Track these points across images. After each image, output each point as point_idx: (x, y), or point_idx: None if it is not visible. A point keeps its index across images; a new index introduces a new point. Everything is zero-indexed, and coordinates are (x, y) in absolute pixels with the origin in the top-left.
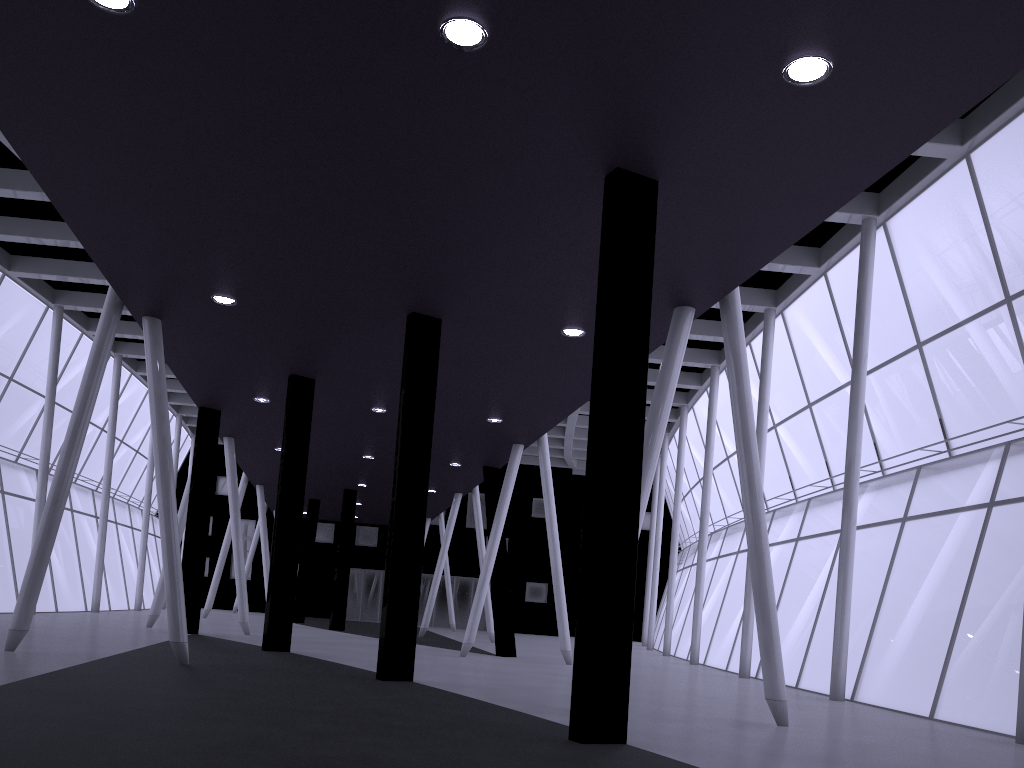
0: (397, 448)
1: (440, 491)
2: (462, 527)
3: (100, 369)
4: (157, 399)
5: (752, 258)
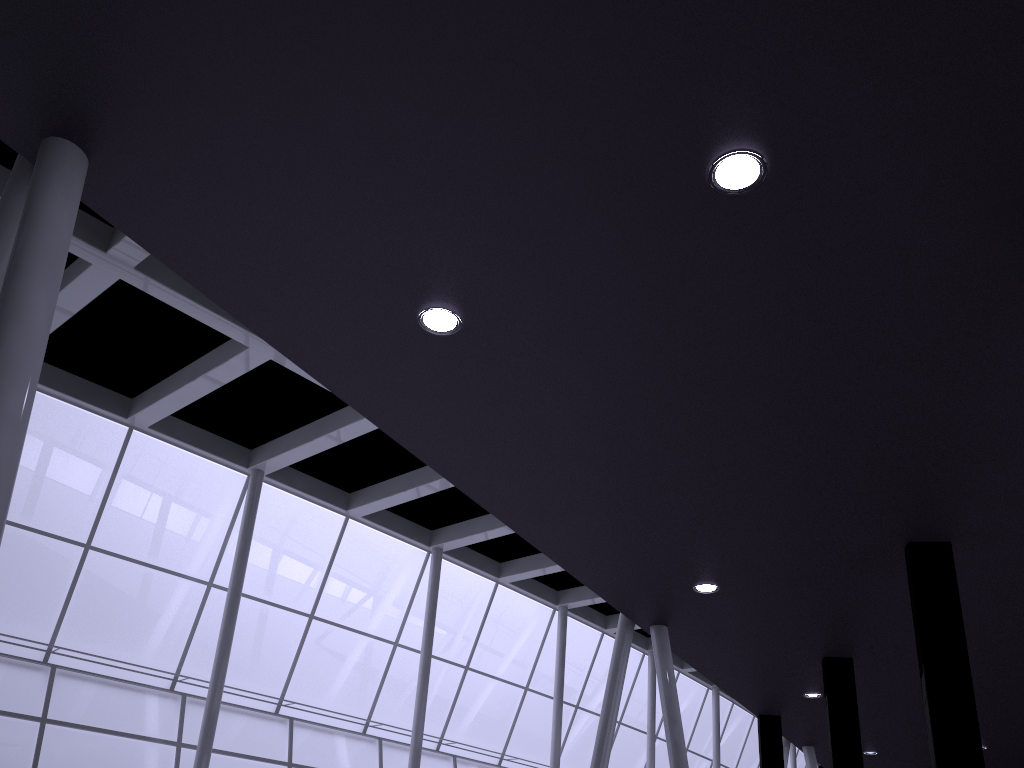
0: (925, 710)
1: None
2: None
3: (617, 684)
4: (667, 703)
5: None
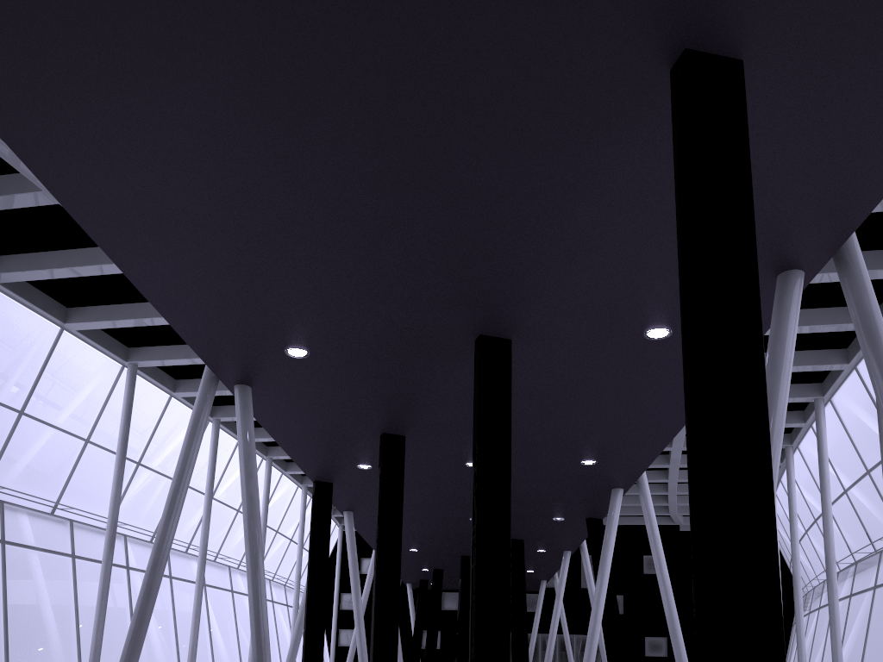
0: (473, 479)
1: (549, 550)
2: (577, 588)
3: (197, 437)
4: (245, 459)
5: (880, 171)
